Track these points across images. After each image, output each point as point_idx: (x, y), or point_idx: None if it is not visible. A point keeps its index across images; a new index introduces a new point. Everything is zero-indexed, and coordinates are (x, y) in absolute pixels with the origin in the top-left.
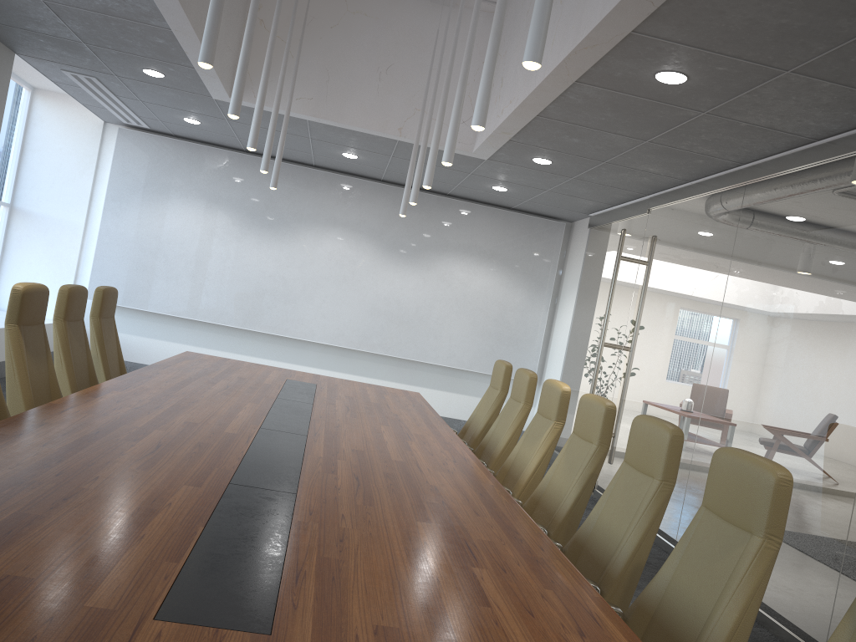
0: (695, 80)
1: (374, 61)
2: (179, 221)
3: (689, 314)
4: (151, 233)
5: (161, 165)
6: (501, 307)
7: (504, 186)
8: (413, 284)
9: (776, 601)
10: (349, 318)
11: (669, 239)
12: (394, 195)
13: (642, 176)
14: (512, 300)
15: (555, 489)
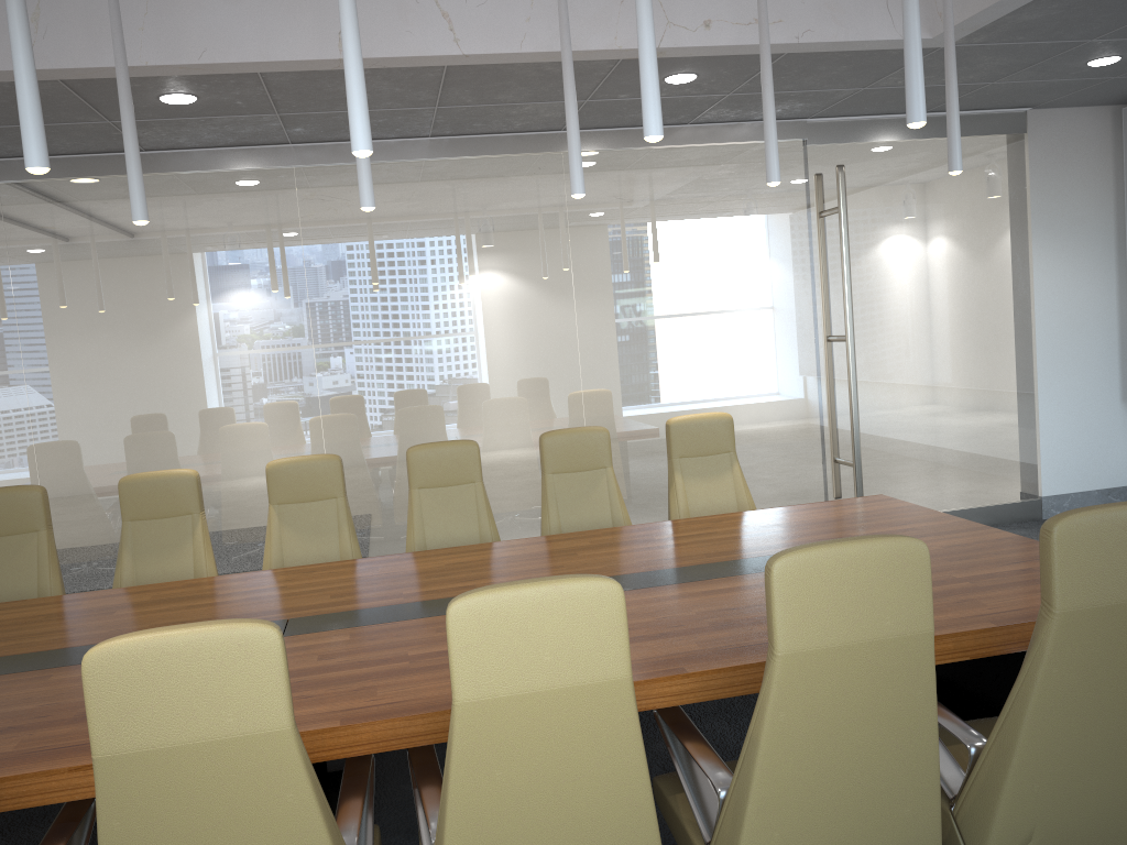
0: (189, 103)
1: None
2: None
3: None
4: None
5: None
6: None
7: None
8: None
9: None
10: None
11: None
12: None
13: None
14: None
15: (311, 560)
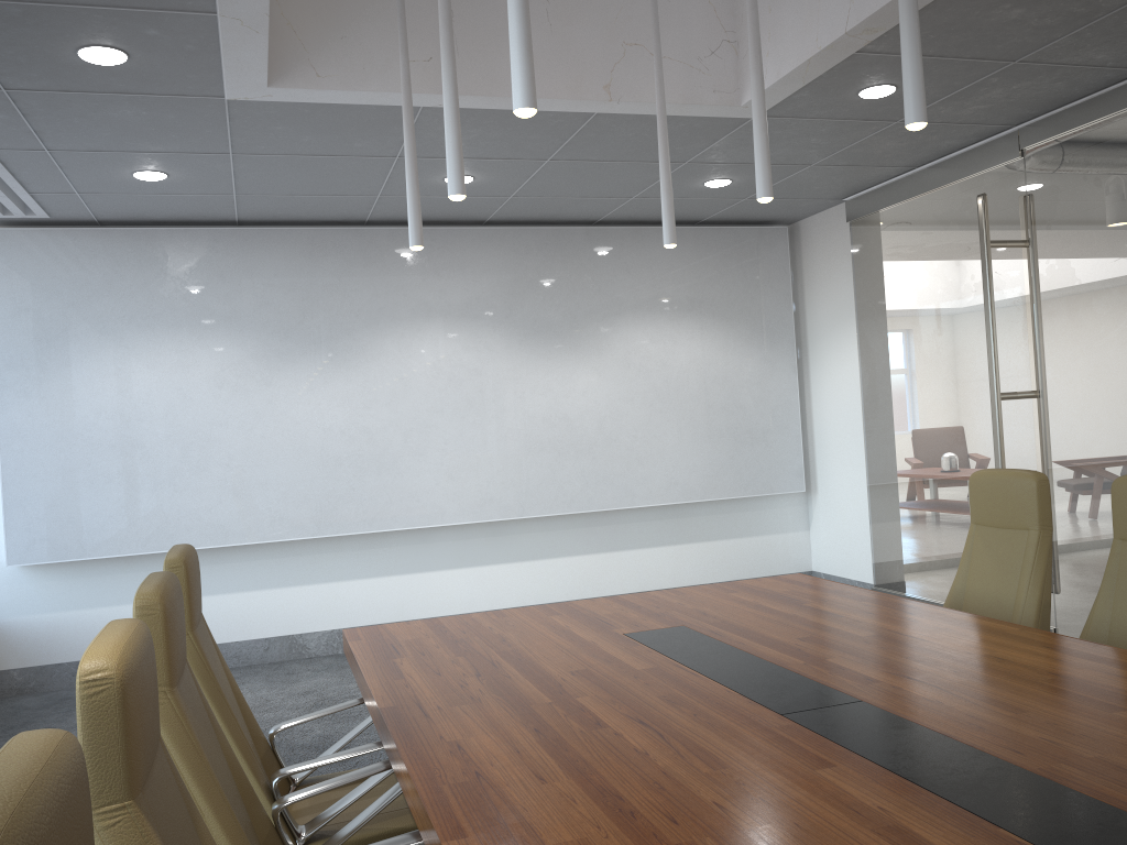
0: None
1: None
2: (150, 377)
3: None
4: (103, 411)
5: (88, 281)
6: (726, 385)
7: (730, 176)
8: (582, 384)
9: None
10: (493, 468)
11: (1112, 184)
12: (514, 242)
13: (1057, 81)
14: (741, 369)
15: None
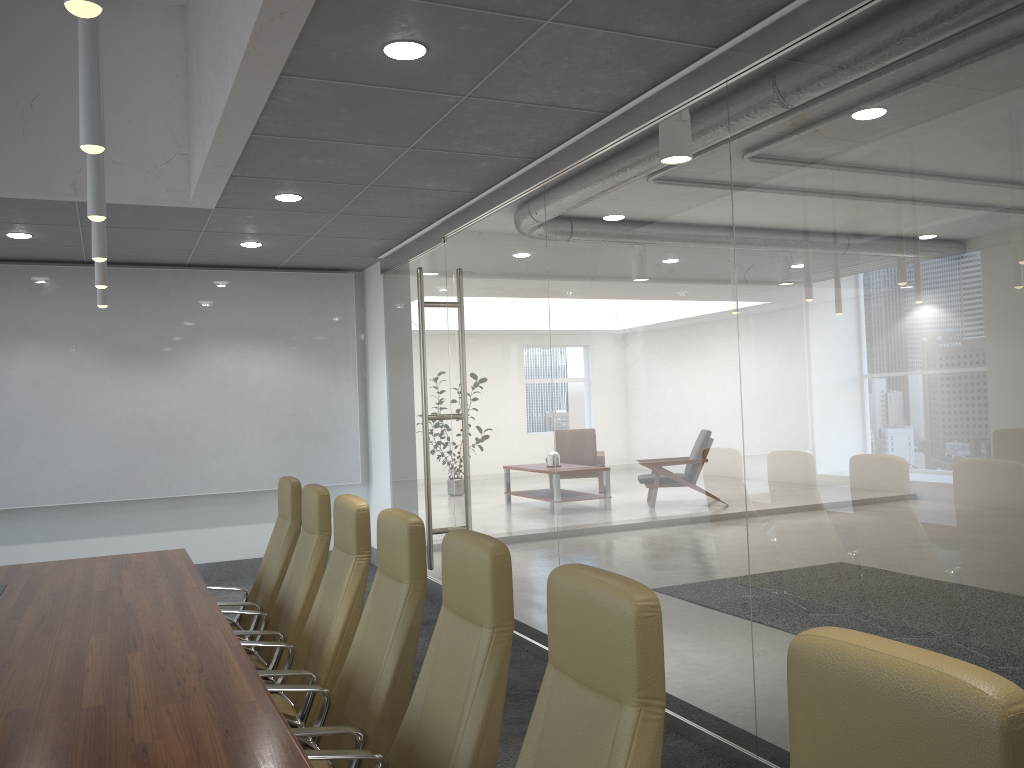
0: (437, 50)
1: (9, 93)
2: None
3: (516, 359)
4: None
5: None
6: (295, 397)
7: (256, 241)
8: (166, 394)
9: (690, 699)
10: (81, 461)
11: (474, 269)
12: (109, 279)
13: (422, 196)
14: (308, 385)
15: (368, 660)
